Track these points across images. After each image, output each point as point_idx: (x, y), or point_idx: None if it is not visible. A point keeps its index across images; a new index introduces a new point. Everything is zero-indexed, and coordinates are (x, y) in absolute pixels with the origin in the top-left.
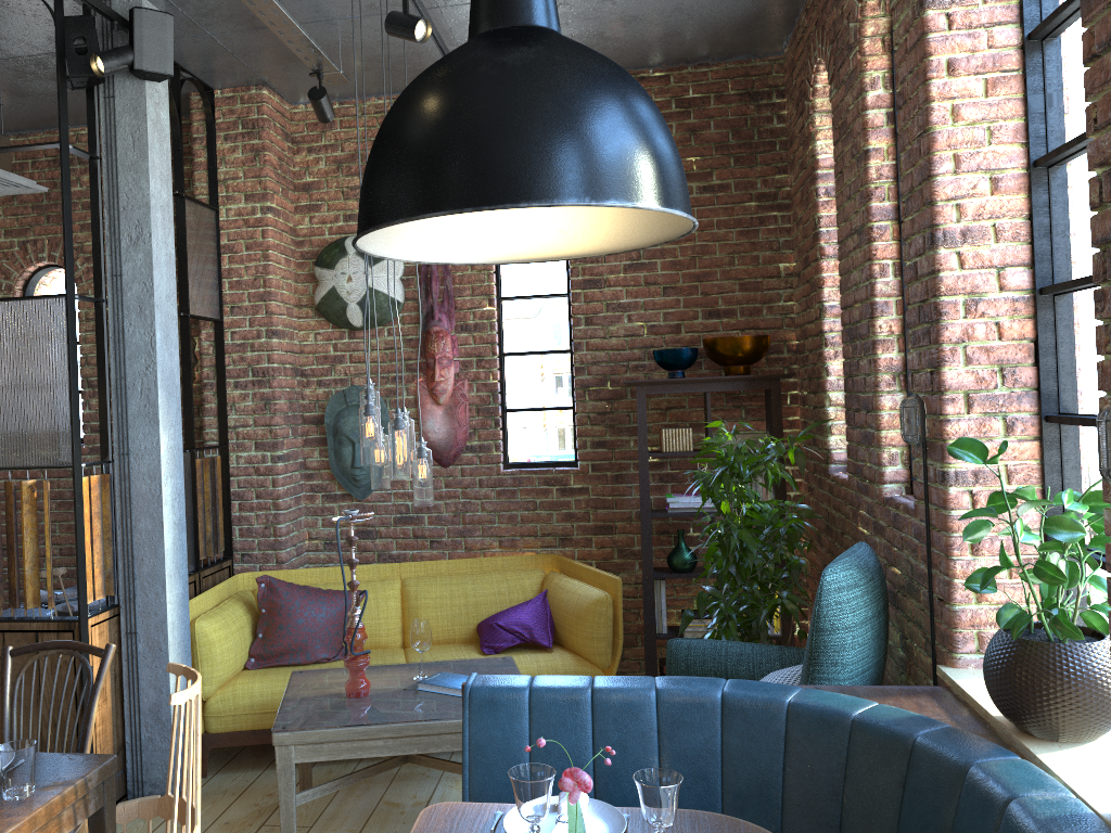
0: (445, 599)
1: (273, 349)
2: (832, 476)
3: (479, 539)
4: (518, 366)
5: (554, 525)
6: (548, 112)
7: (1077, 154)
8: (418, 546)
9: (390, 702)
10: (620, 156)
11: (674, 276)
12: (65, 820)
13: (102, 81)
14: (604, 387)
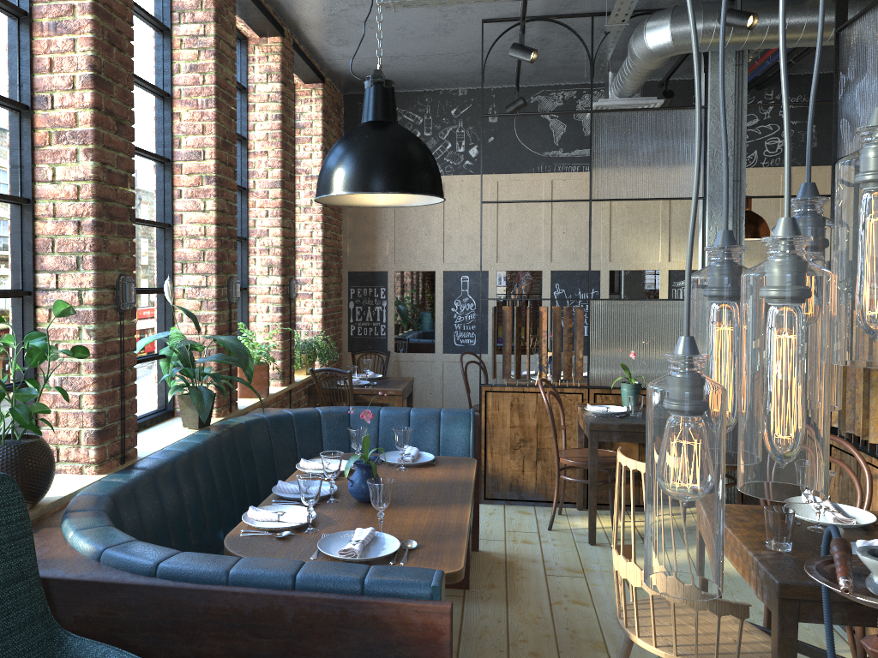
0: None
1: None
2: None
3: None
4: None
5: None
6: None
7: None
8: None
9: None
10: None
11: None
12: (752, 577)
13: None
14: None
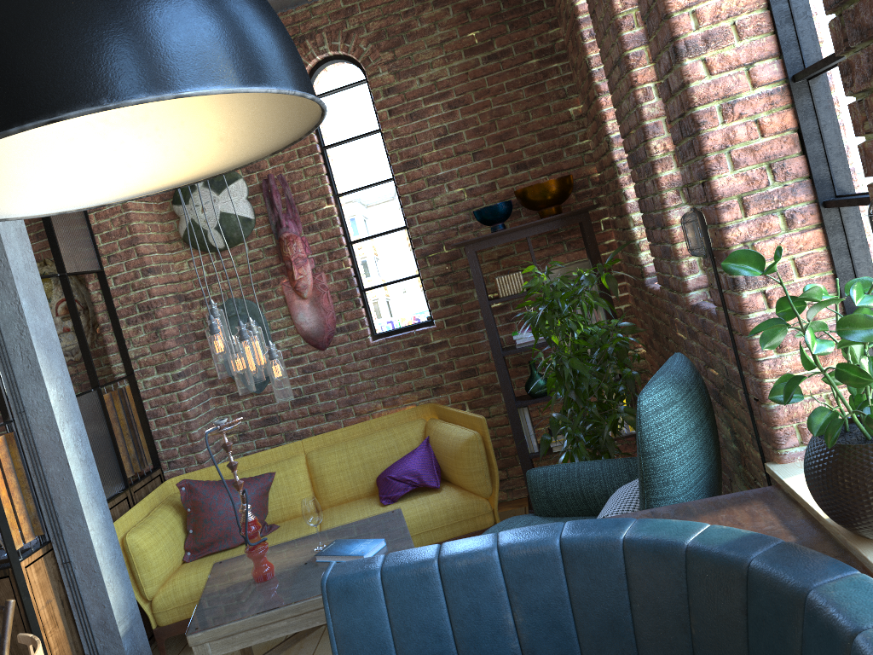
0: (344, 463)
1: (151, 285)
2: (649, 289)
3: (365, 404)
4: (365, 250)
5: (426, 378)
6: None
7: None
8: (316, 421)
9: (291, 580)
10: (145, 32)
11: (479, 141)
12: None
13: None
14: (441, 252)
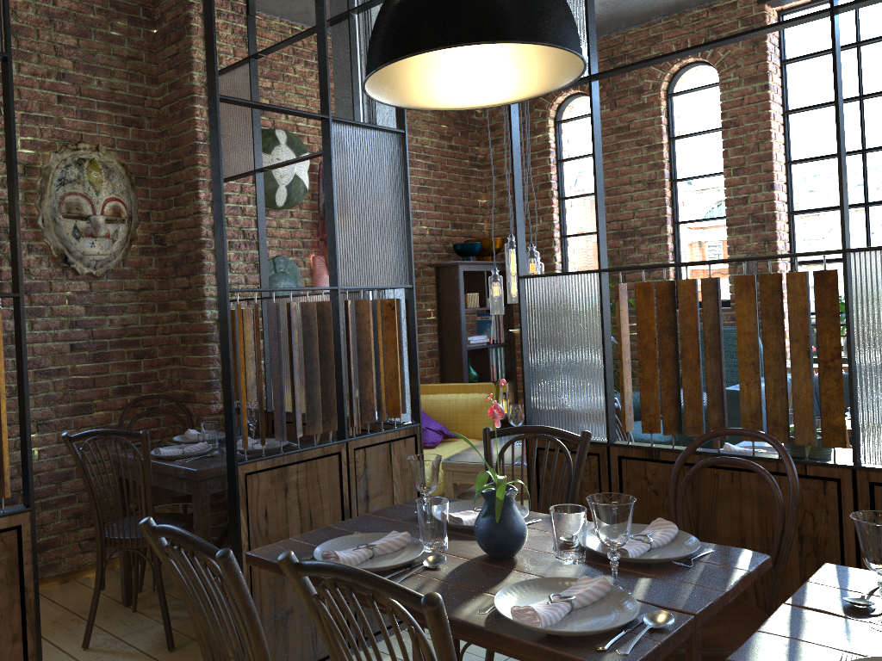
0: None
1: None
2: None
3: None
4: None
5: None
6: None
7: (818, 161)
8: None
9: None
10: None
11: (439, 198)
12: None
13: None
14: None
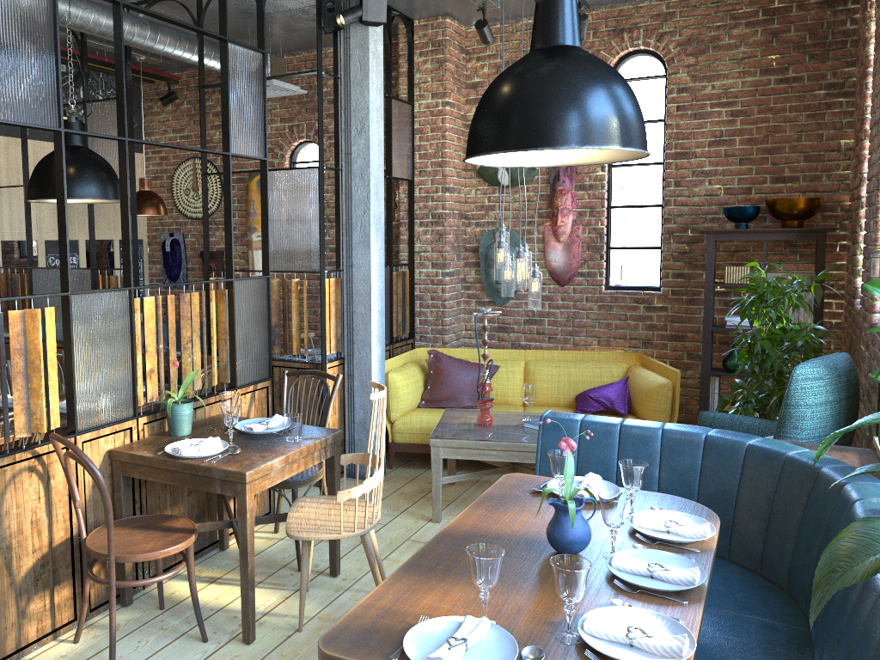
0: (554, 376)
1: (446, 200)
2: (854, 308)
3: (583, 338)
4: (621, 215)
5: (639, 332)
6: (557, 100)
7: None
8: (539, 340)
9: (503, 431)
10: (594, 122)
11: (749, 149)
12: (315, 456)
13: (342, 28)
14: (686, 234)
